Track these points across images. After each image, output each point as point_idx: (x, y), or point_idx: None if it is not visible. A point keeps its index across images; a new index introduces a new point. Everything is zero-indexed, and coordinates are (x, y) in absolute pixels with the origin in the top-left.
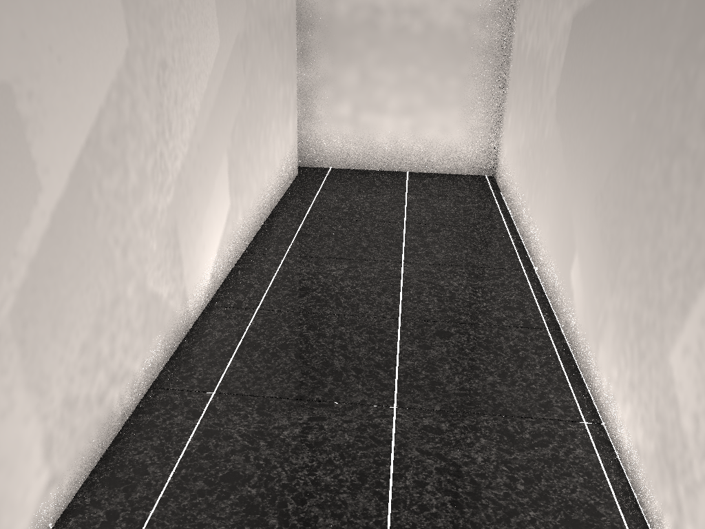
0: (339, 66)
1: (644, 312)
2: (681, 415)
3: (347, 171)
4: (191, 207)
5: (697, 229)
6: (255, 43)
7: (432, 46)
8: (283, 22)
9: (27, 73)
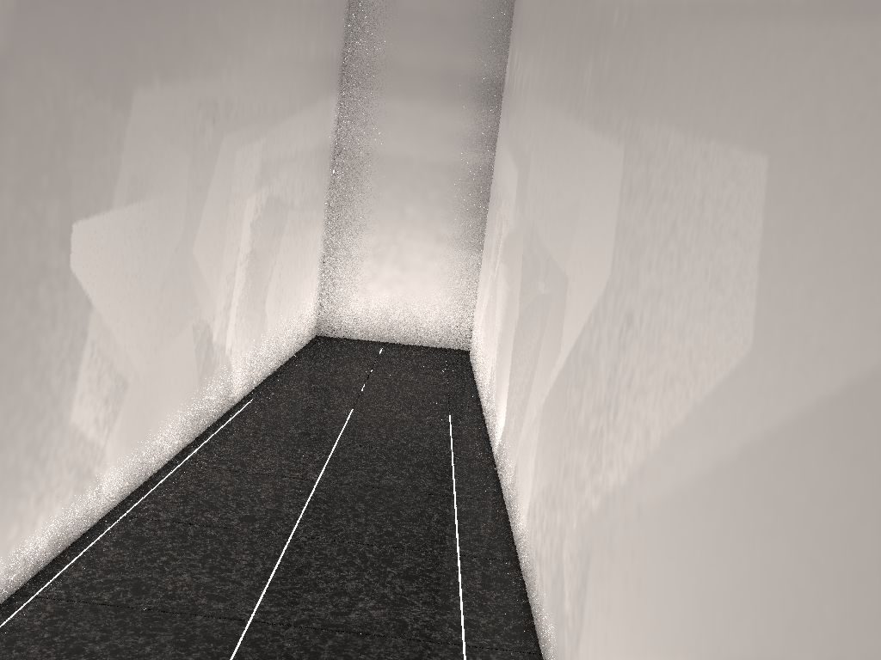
0: None
1: (38, 429)
2: (87, 436)
3: None
4: (607, 584)
5: (72, 317)
6: None
7: None
8: None
9: (572, 275)
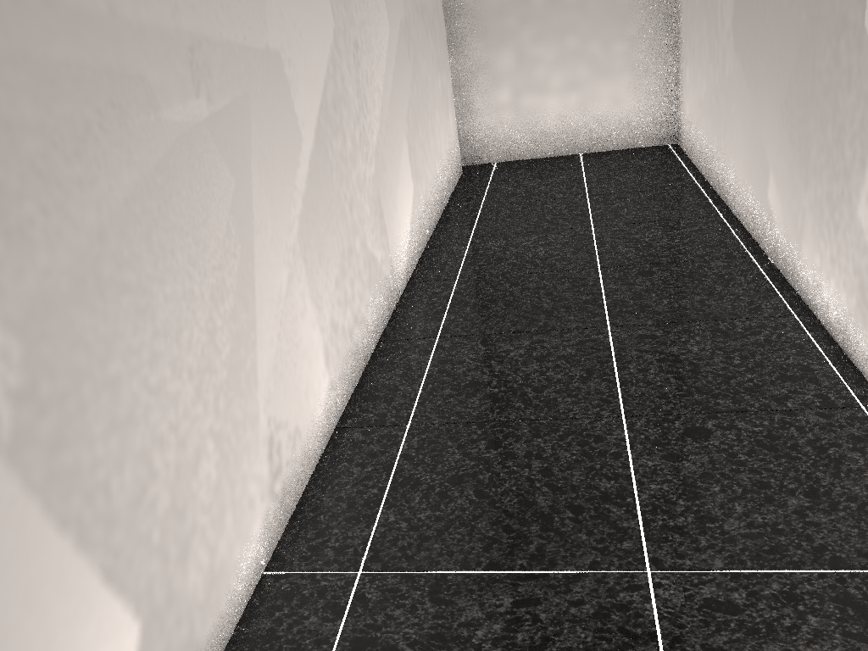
0: (492, 50)
1: (834, 187)
2: None
3: (514, 163)
4: (387, 182)
5: (864, 88)
6: (414, 30)
7: (590, 11)
8: (432, 9)
9: (286, 44)
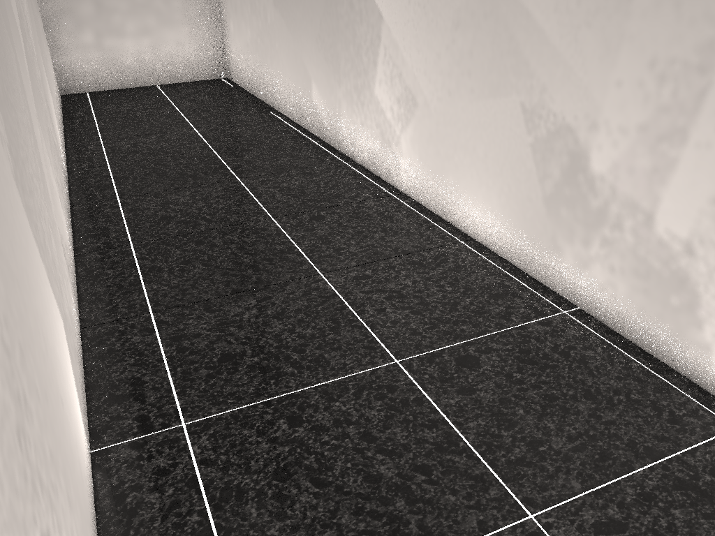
0: None
1: (358, 81)
2: (386, 114)
3: (105, 92)
4: (45, 89)
5: (371, 21)
6: None
7: None
8: None
9: None
